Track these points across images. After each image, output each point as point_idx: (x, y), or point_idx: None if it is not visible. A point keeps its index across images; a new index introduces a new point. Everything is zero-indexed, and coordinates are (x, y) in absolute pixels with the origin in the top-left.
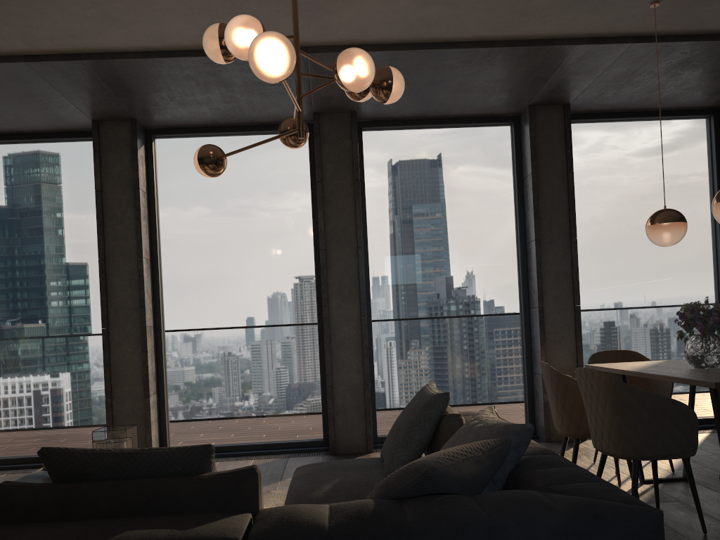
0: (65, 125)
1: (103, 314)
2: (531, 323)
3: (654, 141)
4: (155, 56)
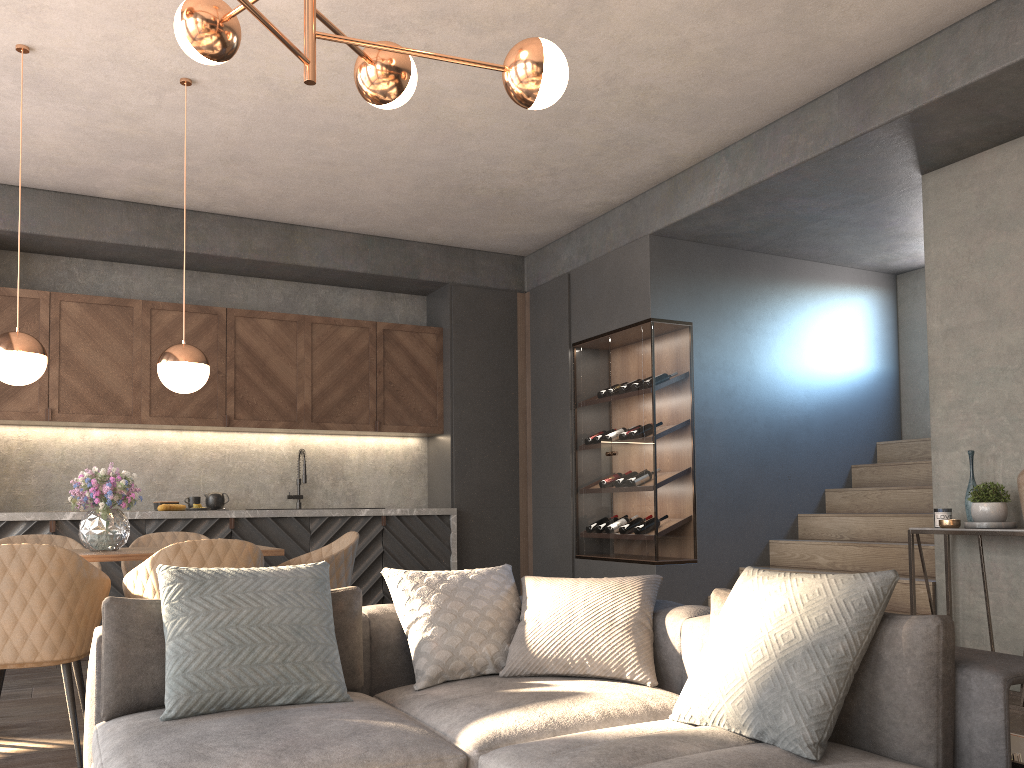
0: None
1: None
2: None
3: None
4: None
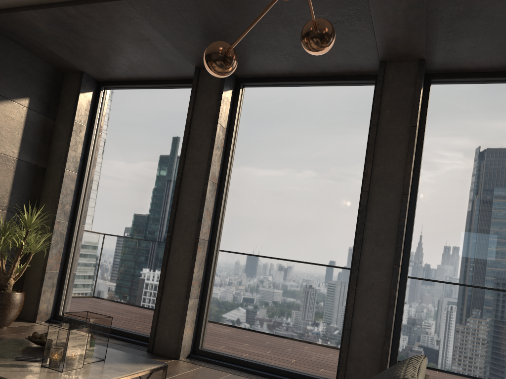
0: (178, 72)
1: (170, 222)
2: None
3: None
4: None
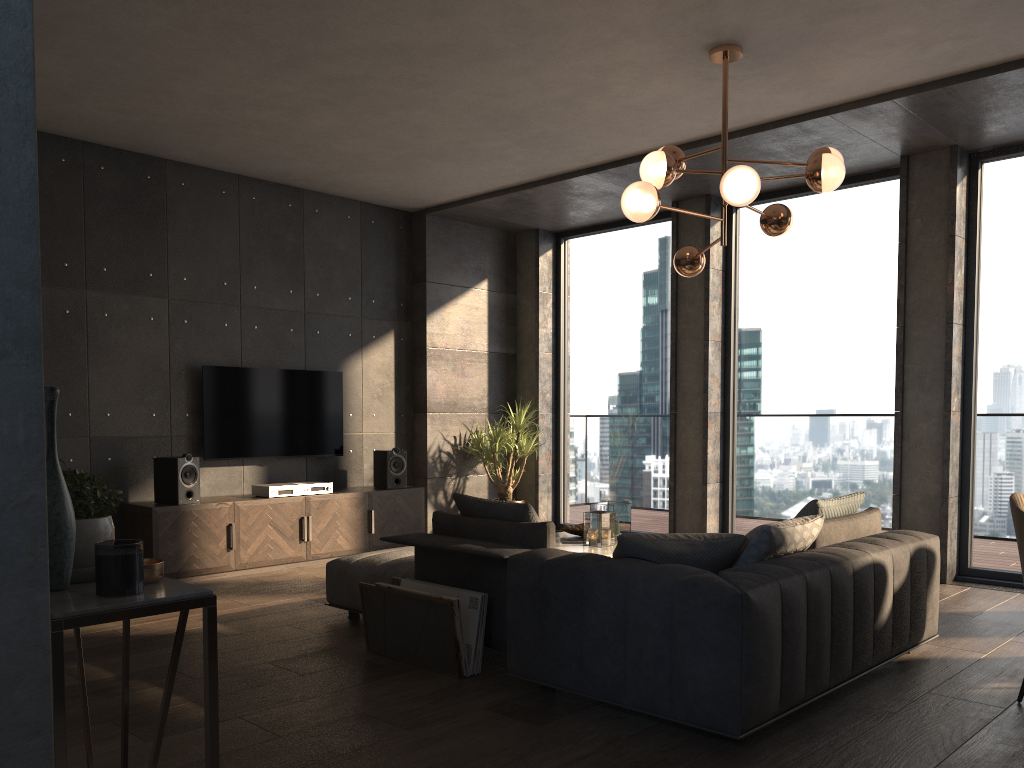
0: None
1: (671, 398)
2: None
3: None
4: (684, 149)
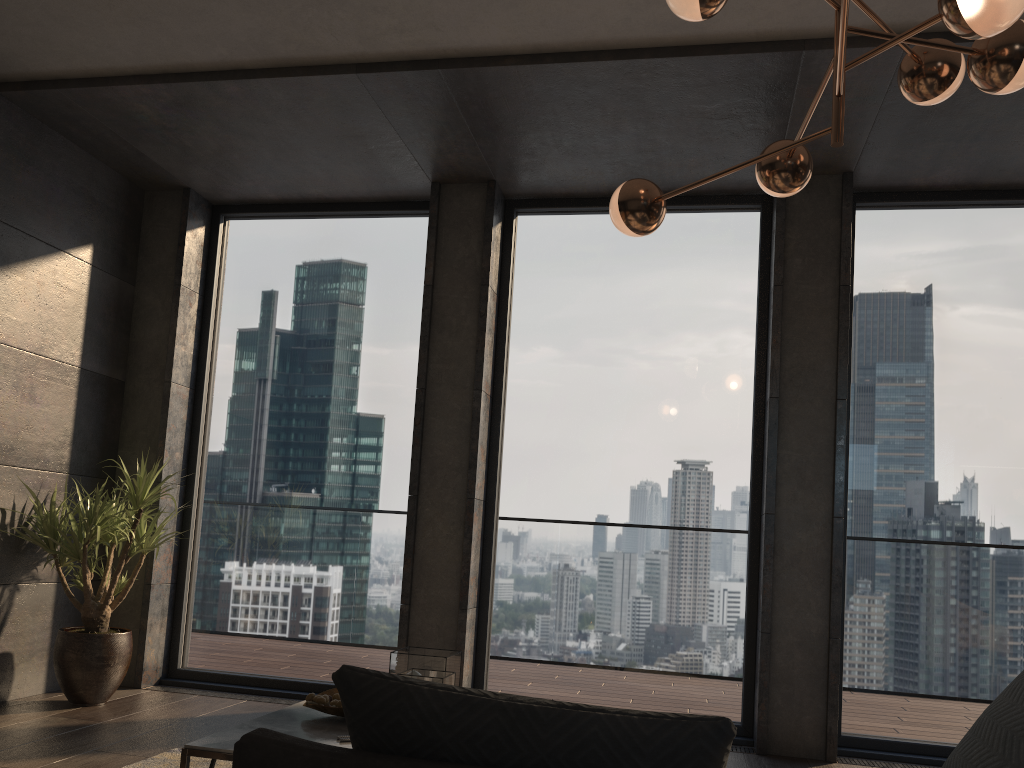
0: (392, 190)
1: (413, 473)
2: None
3: None
4: (550, 61)
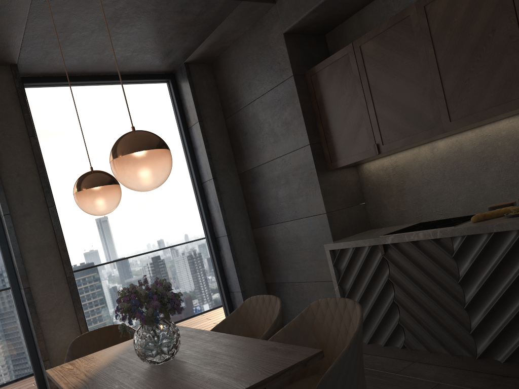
0: None
1: None
2: (25, 305)
3: (122, 104)
4: None
